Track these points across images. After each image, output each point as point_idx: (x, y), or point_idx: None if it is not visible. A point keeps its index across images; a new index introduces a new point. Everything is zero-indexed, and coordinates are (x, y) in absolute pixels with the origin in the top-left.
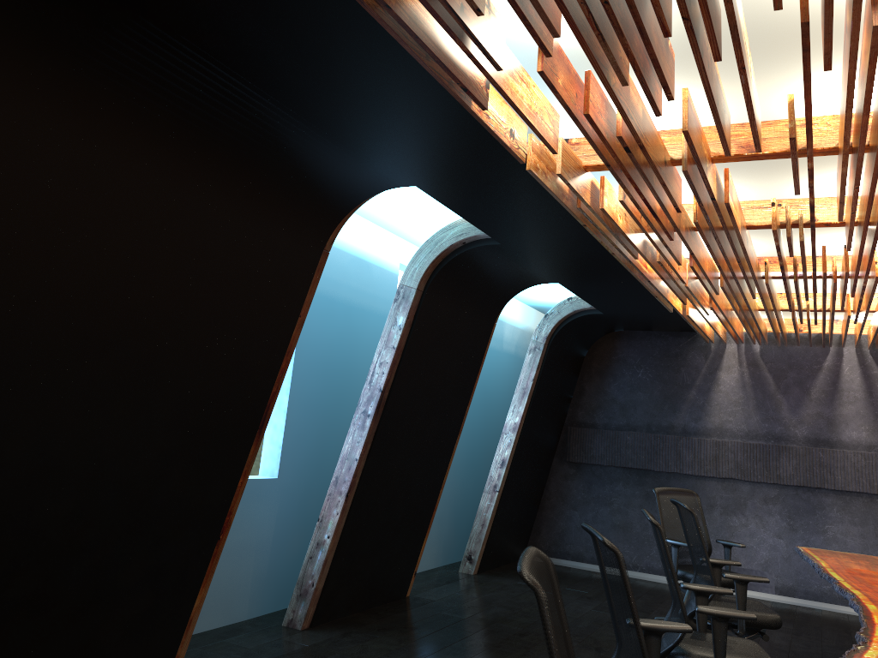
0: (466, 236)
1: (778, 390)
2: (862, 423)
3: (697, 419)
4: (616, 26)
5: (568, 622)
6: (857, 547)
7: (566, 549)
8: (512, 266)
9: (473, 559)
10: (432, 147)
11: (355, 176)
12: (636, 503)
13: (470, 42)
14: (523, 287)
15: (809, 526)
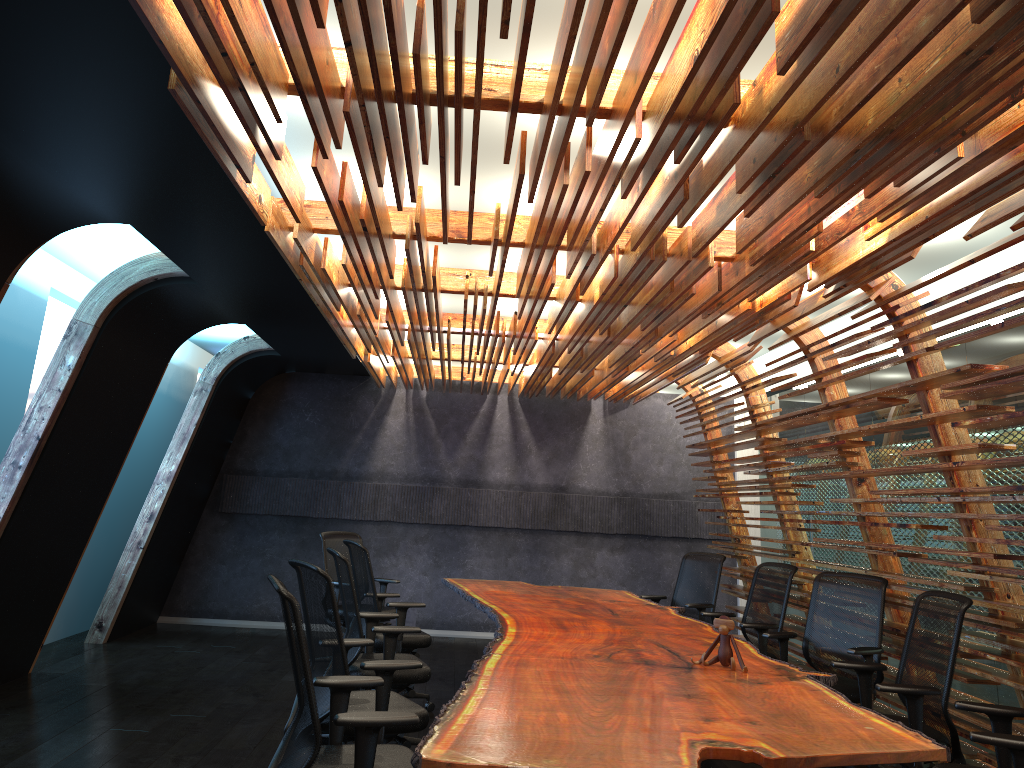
0: (160, 272)
1: (438, 434)
2: (506, 464)
3: (361, 463)
4: (389, 152)
5: (221, 675)
6: (490, 577)
7: (209, 607)
8: (201, 305)
9: (105, 627)
10: (168, 195)
11: (63, 208)
12: (291, 551)
13: (259, 135)
14: (206, 326)
15: (452, 561)
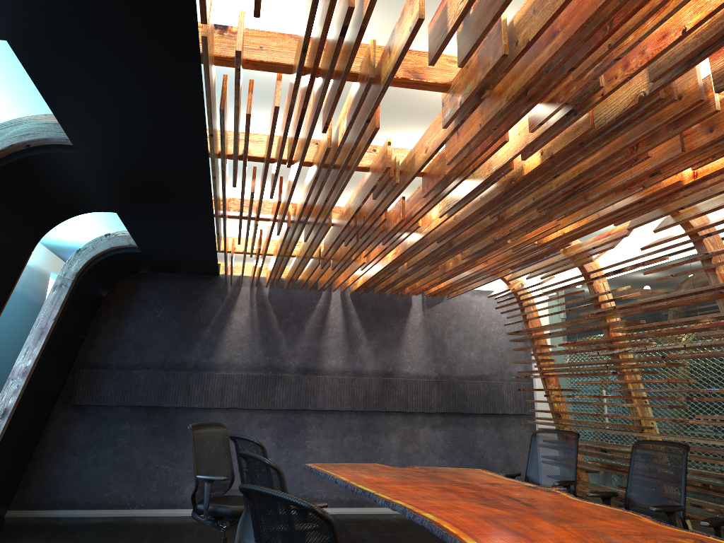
0: (33, 137)
1: (280, 327)
2: (340, 353)
3: (209, 355)
4: None
5: None
6: (328, 456)
7: (59, 498)
8: (74, 186)
9: None
10: None
11: None
12: (141, 440)
13: None
14: (74, 213)
15: (293, 443)
